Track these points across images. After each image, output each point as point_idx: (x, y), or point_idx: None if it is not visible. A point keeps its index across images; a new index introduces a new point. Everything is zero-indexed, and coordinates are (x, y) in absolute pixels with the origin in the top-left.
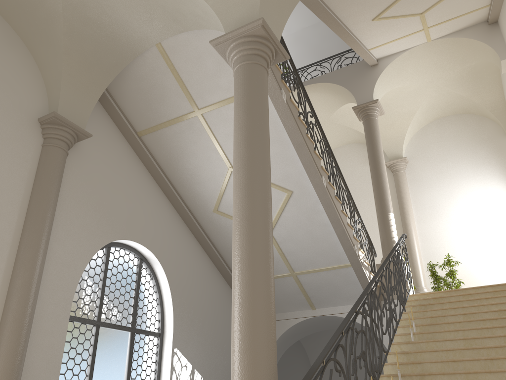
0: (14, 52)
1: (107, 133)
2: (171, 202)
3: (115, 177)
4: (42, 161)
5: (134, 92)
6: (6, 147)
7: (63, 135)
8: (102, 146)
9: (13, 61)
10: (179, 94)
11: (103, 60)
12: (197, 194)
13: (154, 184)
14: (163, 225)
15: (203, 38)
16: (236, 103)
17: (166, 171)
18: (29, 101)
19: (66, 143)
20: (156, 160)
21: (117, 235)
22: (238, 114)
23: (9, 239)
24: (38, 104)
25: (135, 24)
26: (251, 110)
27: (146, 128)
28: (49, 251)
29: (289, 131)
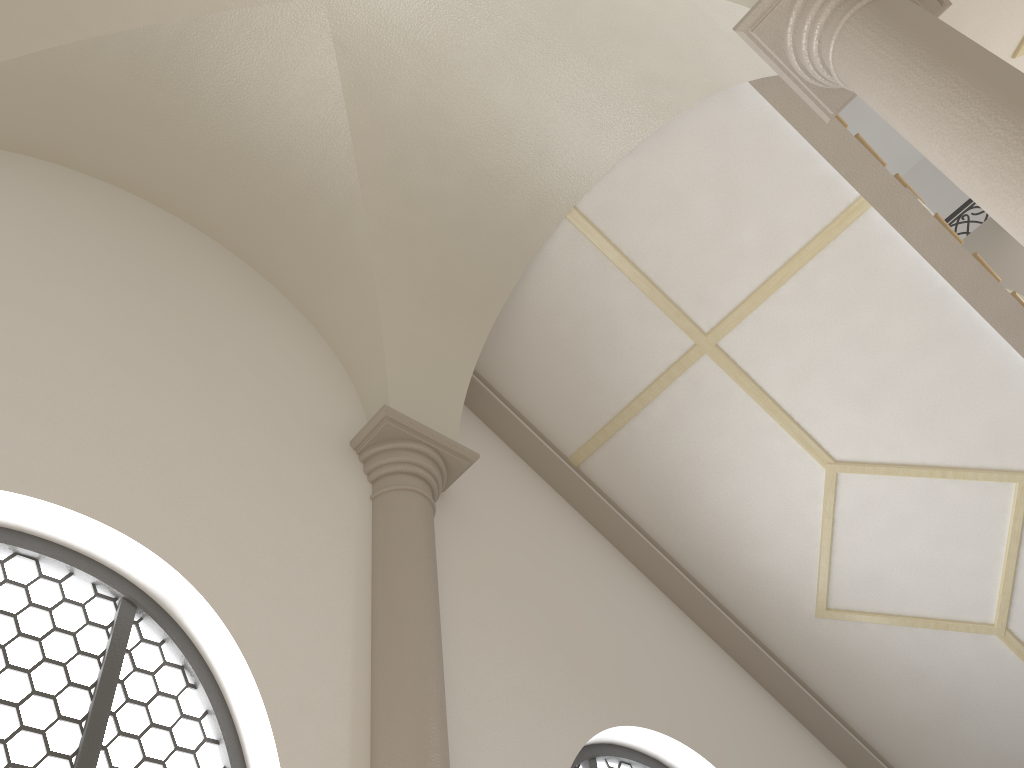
0: (274, 317)
1: (504, 470)
2: (697, 621)
3: (553, 566)
4: (380, 529)
5: (540, 355)
6: (292, 503)
7: (415, 462)
8: (501, 497)
9: (276, 333)
10: (647, 316)
11: (462, 285)
12: (759, 577)
13: (643, 581)
14: (703, 683)
15: (672, 151)
16: (893, 77)
17: (661, 539)
18: (324, 407)
19: (426, 481)
20: (631, 517)
21: (605, 714)
22: (917, 86)
23: (343, 736)
24: (344, 413)
25: (515, 175)
26: (955, 55)
27: (588, 439)
28: (452, 766)
29: (969, 290)
